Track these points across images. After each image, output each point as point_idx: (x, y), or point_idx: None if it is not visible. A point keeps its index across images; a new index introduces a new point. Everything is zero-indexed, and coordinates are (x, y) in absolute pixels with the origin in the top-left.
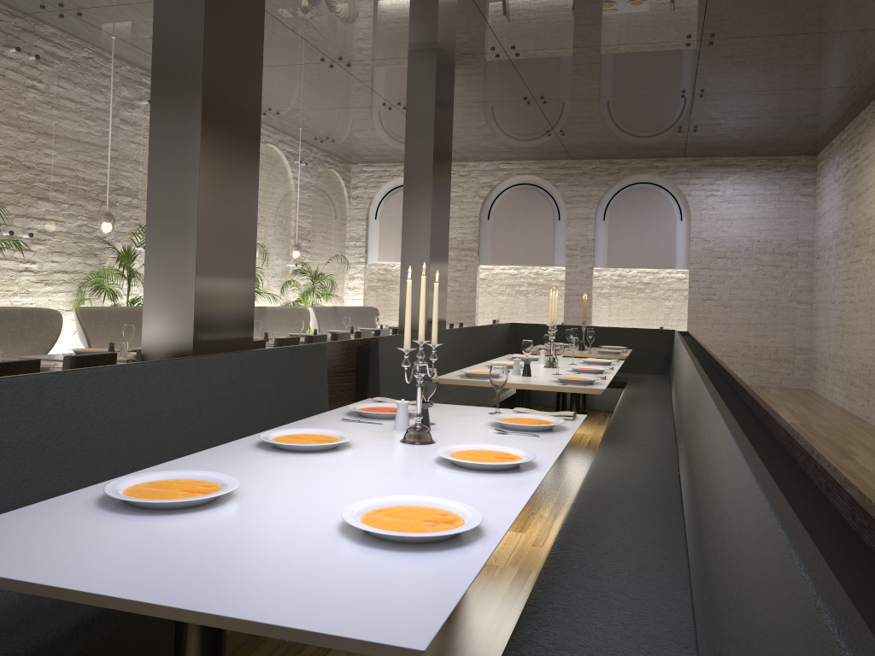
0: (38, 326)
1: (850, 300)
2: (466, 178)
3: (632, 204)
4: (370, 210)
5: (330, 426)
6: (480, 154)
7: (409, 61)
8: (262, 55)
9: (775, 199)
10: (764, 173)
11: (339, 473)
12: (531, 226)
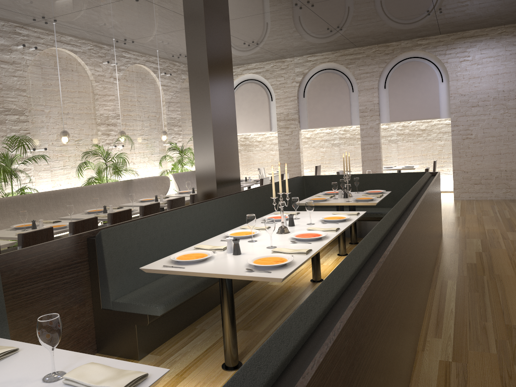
0: None
1: None
2: (286, 70)
3: (405, 74)
4: None
5: None
6: (291, 52)
7: None
8: None
9: (514, 57)
10: (504, 38)
11: None
12: (333, 99)
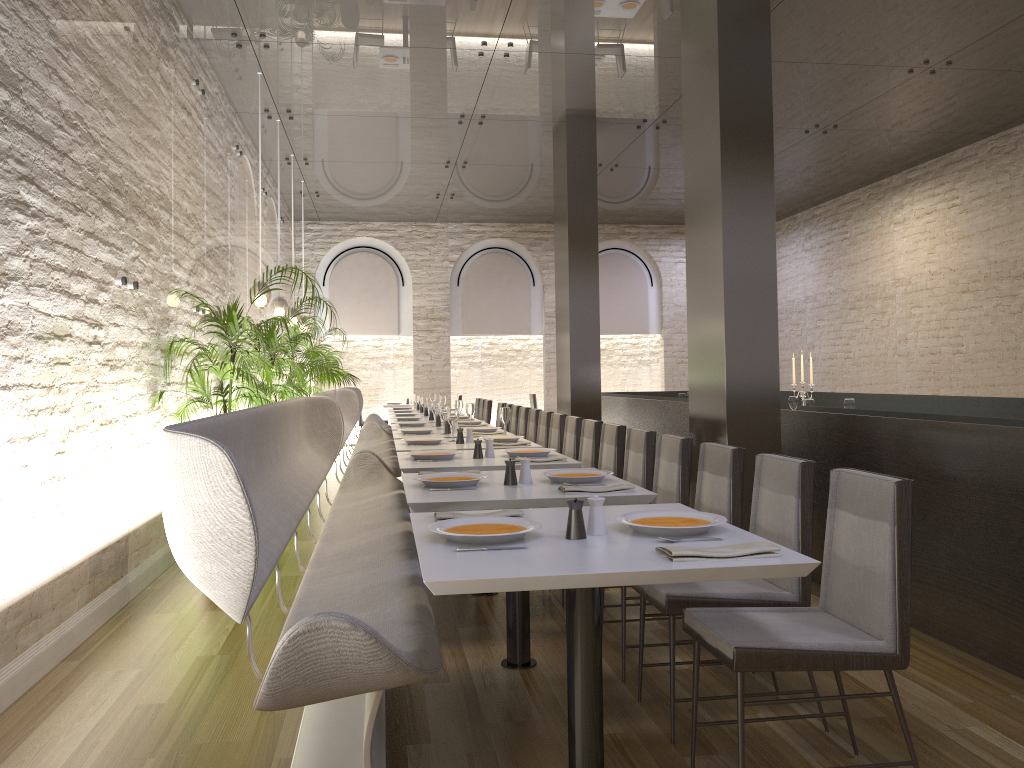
0: (321, 419)
1: (845, 356)
2: (434, 240)
3: (606, 270)
4: (316, 275)
5: None
6: (462, 215)
7: (568, 126)
8: None
9: None
10: None
11: None
12: (505, 293)
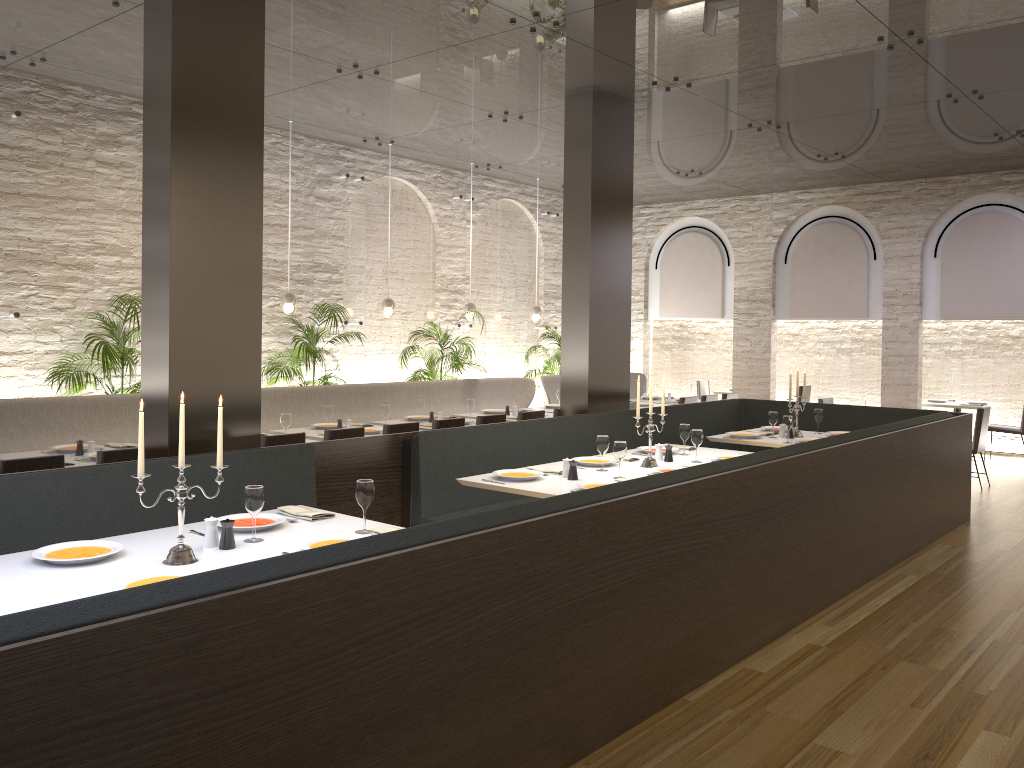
0: None
1: None
2: (757, 214)
3: (974, 234)
4: (650, 259)
5: (160, 538)
6: (764, 185)
7: (566, 108)
8: (262, 160)
9: None
10: None
11: (16, 590)
12: (837, 270)
